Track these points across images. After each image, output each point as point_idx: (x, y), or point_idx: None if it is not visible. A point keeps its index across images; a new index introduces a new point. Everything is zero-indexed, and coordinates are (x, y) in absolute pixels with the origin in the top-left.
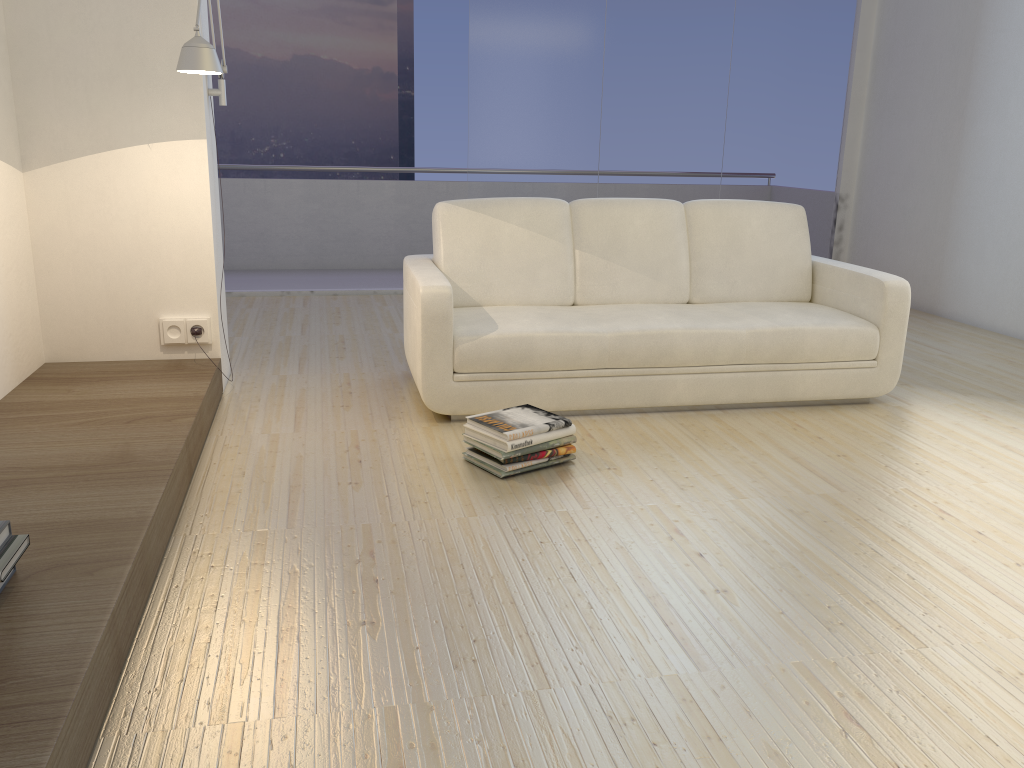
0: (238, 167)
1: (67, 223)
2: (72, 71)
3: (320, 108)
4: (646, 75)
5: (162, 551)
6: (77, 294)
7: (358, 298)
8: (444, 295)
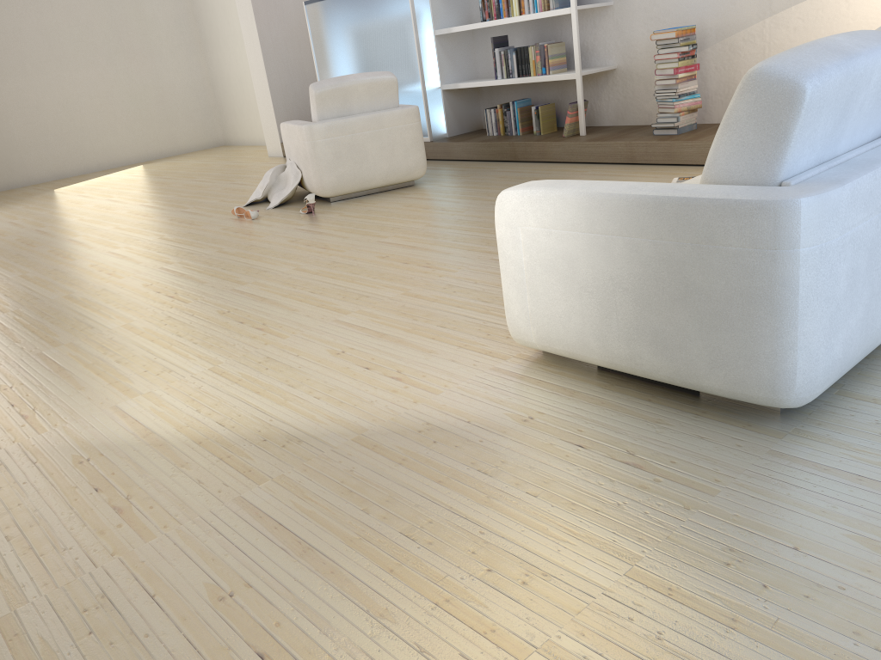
0: None
1: None
2: None
3: None
4: None
5: (703, 162)
6: None
7: None
8: None
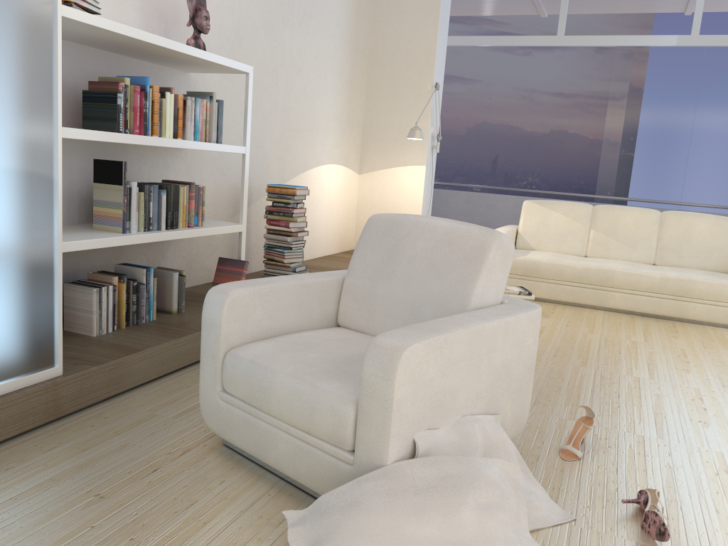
0: (482, 187)
1: (370, 195)
2: (382, 137)
3: (563, 161)
4: (720, 145)
5: None
6: None
7: None
8: None
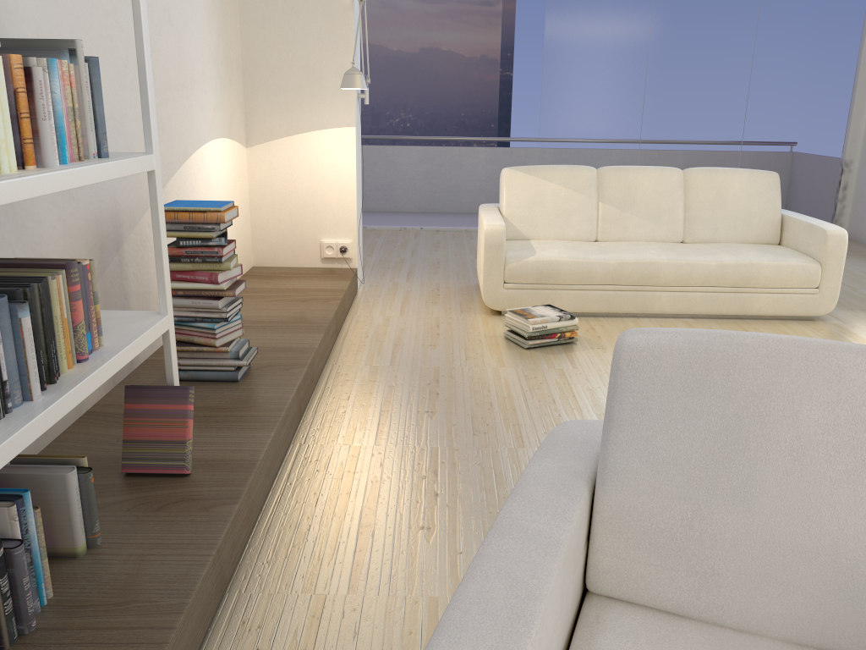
0: (375, 137)
1: (270, 179)
2: (278, 85)
3: (438, 88)
4: (682, 67)
5: (320, 370)
6: (273, 224)
7: (453, 234)
8: (499, 231)
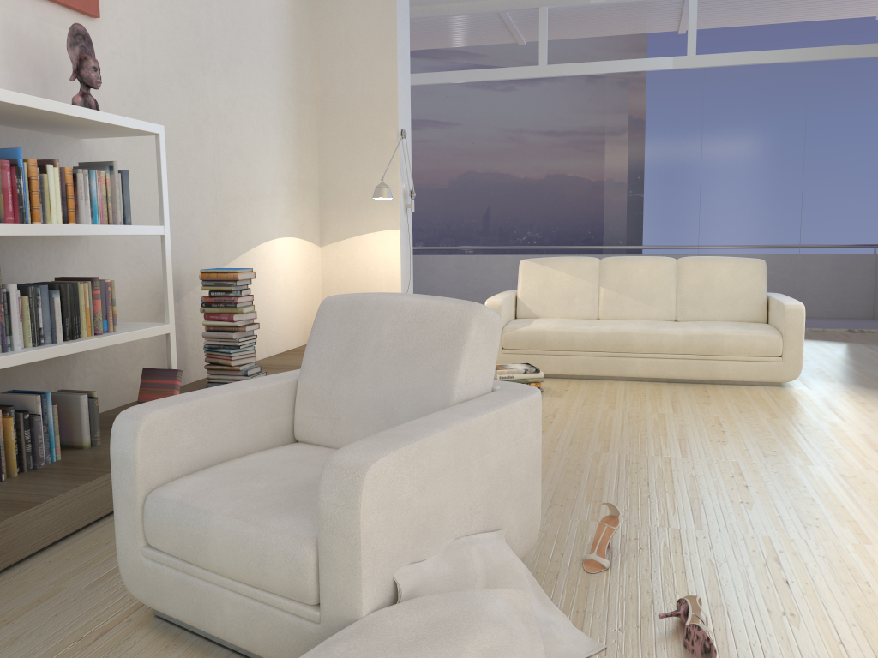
0: (473, 248)
1: (337, 271)
2: (343, 200)
3: (565, 209)
4: (734, 177)
5: None
6: None
7: None
8: (497, 305)
